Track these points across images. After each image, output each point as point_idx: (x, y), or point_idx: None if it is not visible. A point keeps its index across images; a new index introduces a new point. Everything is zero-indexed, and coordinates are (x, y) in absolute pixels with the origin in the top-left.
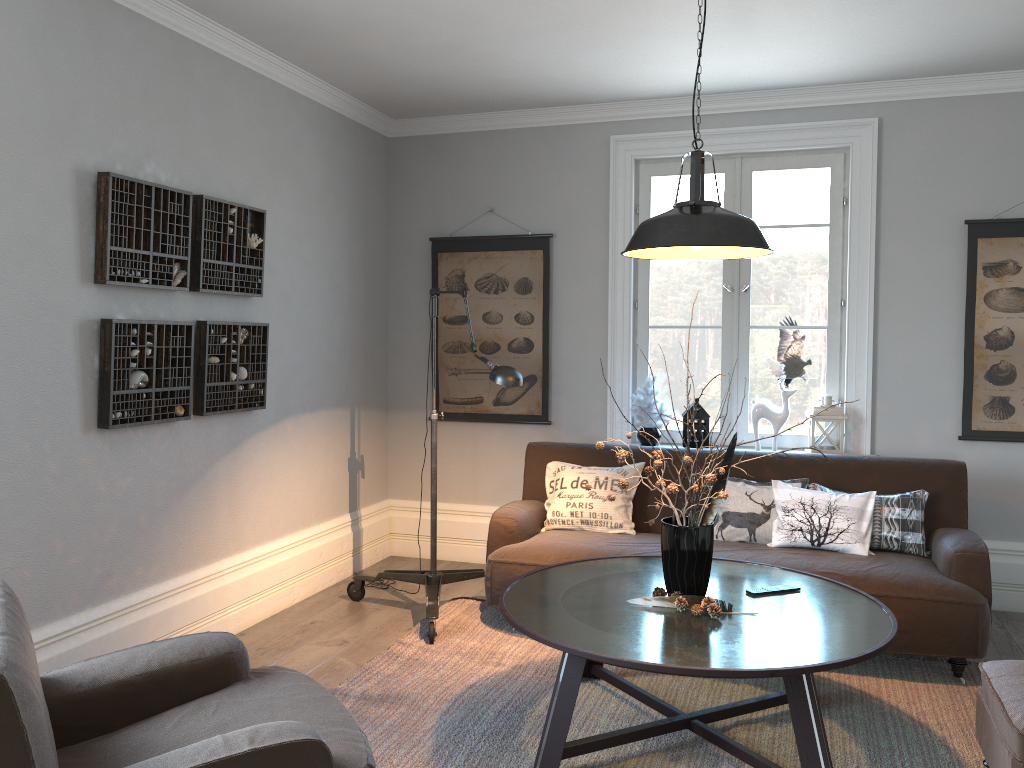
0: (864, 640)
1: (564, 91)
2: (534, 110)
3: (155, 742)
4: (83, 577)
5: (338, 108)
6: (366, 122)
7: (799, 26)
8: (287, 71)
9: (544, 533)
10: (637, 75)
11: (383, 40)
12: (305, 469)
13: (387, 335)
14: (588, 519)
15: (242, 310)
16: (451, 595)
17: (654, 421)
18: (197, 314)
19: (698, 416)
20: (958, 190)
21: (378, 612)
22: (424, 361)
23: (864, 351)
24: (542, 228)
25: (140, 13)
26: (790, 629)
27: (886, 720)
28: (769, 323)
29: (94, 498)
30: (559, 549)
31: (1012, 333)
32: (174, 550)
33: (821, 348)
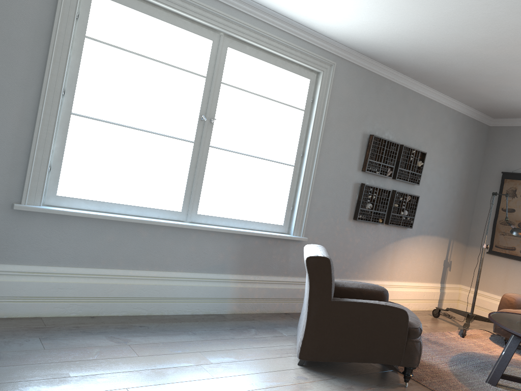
0: None
1: None
2: None
3: None
4: (339, 267)
5: (466, 113)
6: (479, 119)
7: None
8: (446, 99)
9: None
10: None
11: (488, 89)
12: (424, 258)
13: (473, 212)
14: None
15: (410, 189)
16: (479, 329)
17: None
18: (393, 187)
19: None
20: None
21: (443, 323)
22: (489, 226)
23: None
24: None
25: (394, 81)
26: None
27: None
28: None
29: (347, 242)
30: None
31: None
32: (368, 270)
33: None
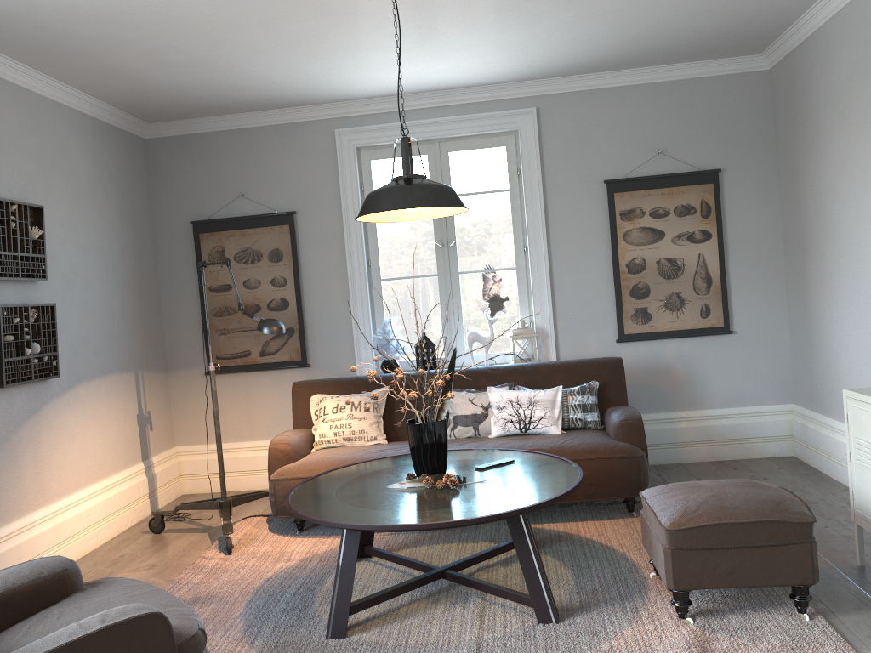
0: (561, 486)
1: (294, 95)
2: (270, 111)
3: (10, 649)
4: None
5: (99, 115)
6: (124, 126)
7: (471, 40)
8: (50, 85)
9: (314, 452)
10: (352, 80)
11: (137, 57)
12: (100, 427)
13: (161, 307)
14: (349, 436)
15: (30, 293)
16: (241, 516)
17: (393, 354)
18: None
19: (427, 346)
20: (597, 158)
21: (179, 539)
22: (196, 326)
23: (544, 283)
24: (286, 207)
25: None
26: (509, 487)
27: (584, 548)
28: (473, 268)
29: None
30: (328, 462)
31: (644, 260)
32: None
33: (513, 284)
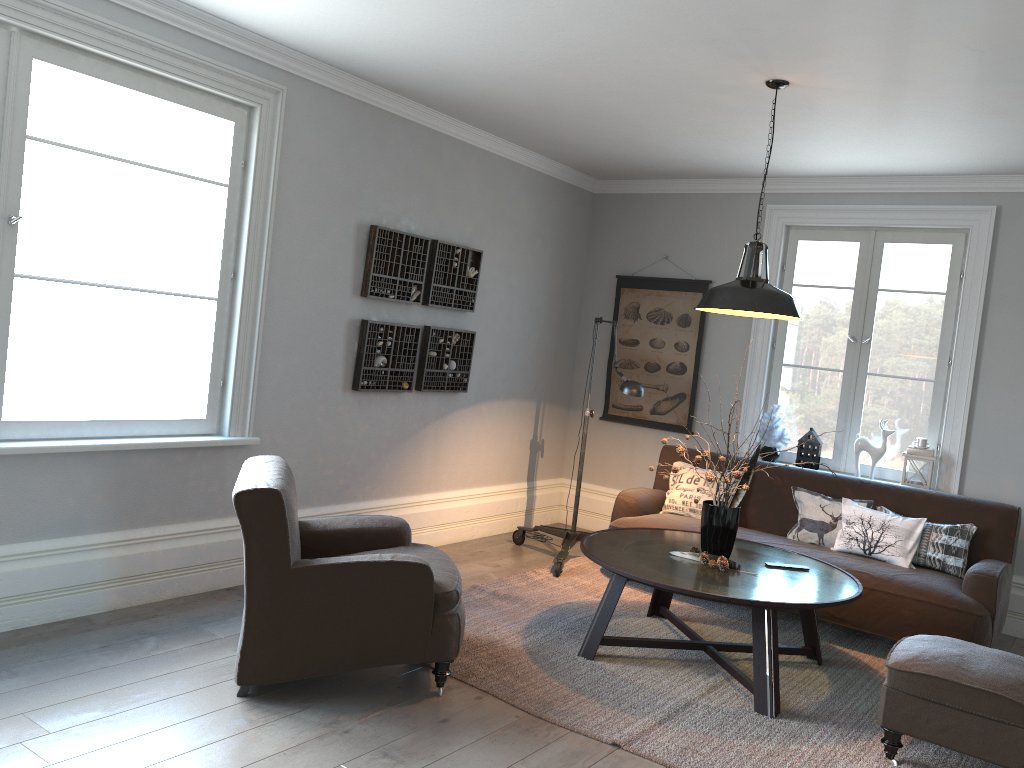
0: (816, 599)
1: (726, 169)
2: (708, 180)
3: None
4: (332, 484)
5: (552, 173)
6: (575, 182)
7: (895, 137)
8: (512, 149)
9: (658, 514)
10: (781, 162)
11: (576, 134)
12: (494, 442)
13: (576, 348)
14: (695, 508)
15: (458, 320)
16: None
17: (775, 442)
18: (425, 321)
19: (810, 442)
20: None
21: (530, 554)
22: (601, 372)
23: (962, 405)
24: (704, 275)
25: (410, 119)
26: (770, 585)
27: (868, 682)
28: (884, 372)
29: (344, 434)
30: (661, 524)
31: None
32: (391, 480)
33: (927, 398)
